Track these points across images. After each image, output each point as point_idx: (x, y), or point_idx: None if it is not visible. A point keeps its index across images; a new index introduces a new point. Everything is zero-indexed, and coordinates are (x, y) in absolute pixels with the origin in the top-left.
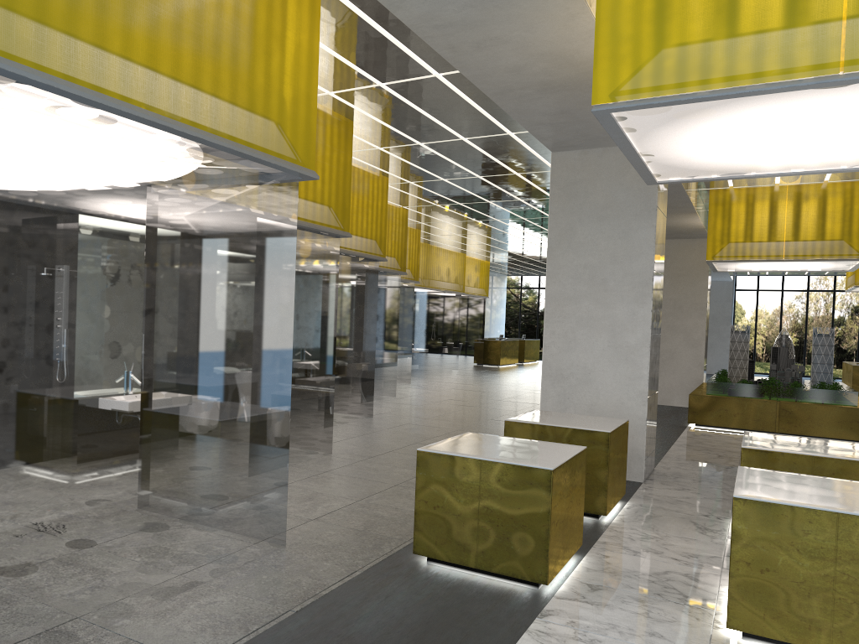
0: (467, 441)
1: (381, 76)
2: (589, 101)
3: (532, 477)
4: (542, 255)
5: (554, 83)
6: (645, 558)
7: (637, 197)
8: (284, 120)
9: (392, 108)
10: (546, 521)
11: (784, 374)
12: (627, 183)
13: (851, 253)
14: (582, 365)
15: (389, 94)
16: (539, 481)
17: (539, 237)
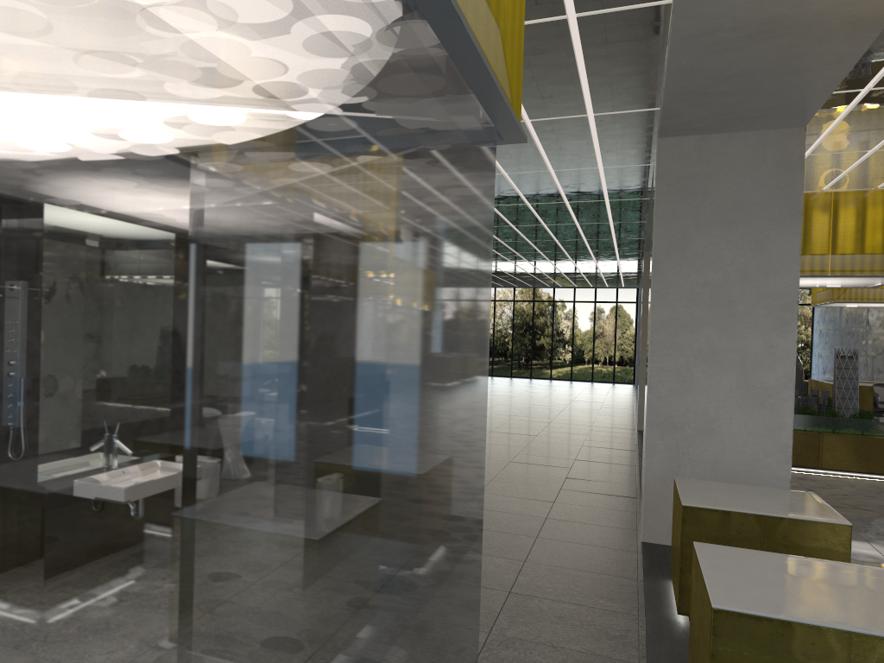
0: (740, 572)
1: None
2: (796, 56)
3: None
4: (497, 266)
5: (786, 21)
6: None
7: (776, 197)
8: (507, 26)
9: None
10: None
11: (808, 400)
12: (762, 178)
13: None
14: (702, 411)
15: None
16: None
17: (511, 247)
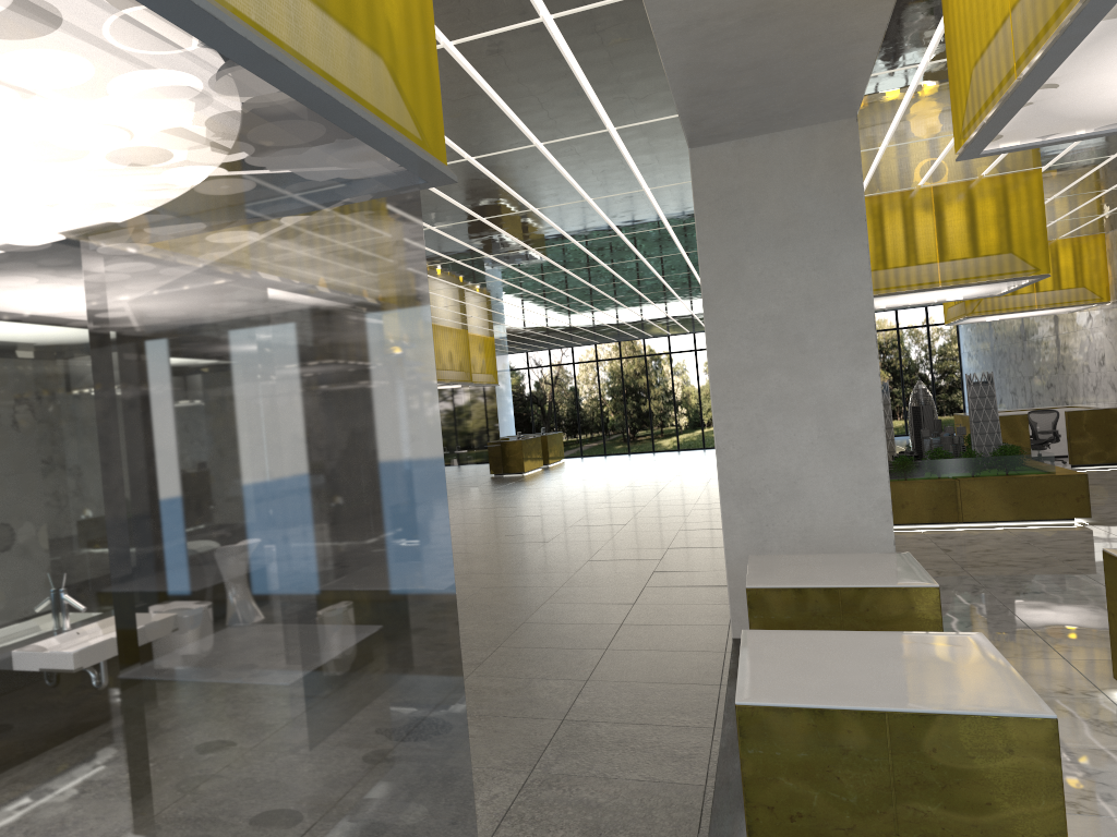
0: (783, 658)
1: (452, 27)
2: (810, 38)
3: (1011, 737)
4: (565, 321)
5: (781, 1)
6: (1105, 818)
7: (834, 204)
8: (398, 52)
9: (449, 93)
10: (1057, 824)
11: (941, 441)
12: (815, 183)
13: (1025, 269)
14: (782, 471)
15: (454, 64)
16: (1029, 744)
17: (574, 296)
